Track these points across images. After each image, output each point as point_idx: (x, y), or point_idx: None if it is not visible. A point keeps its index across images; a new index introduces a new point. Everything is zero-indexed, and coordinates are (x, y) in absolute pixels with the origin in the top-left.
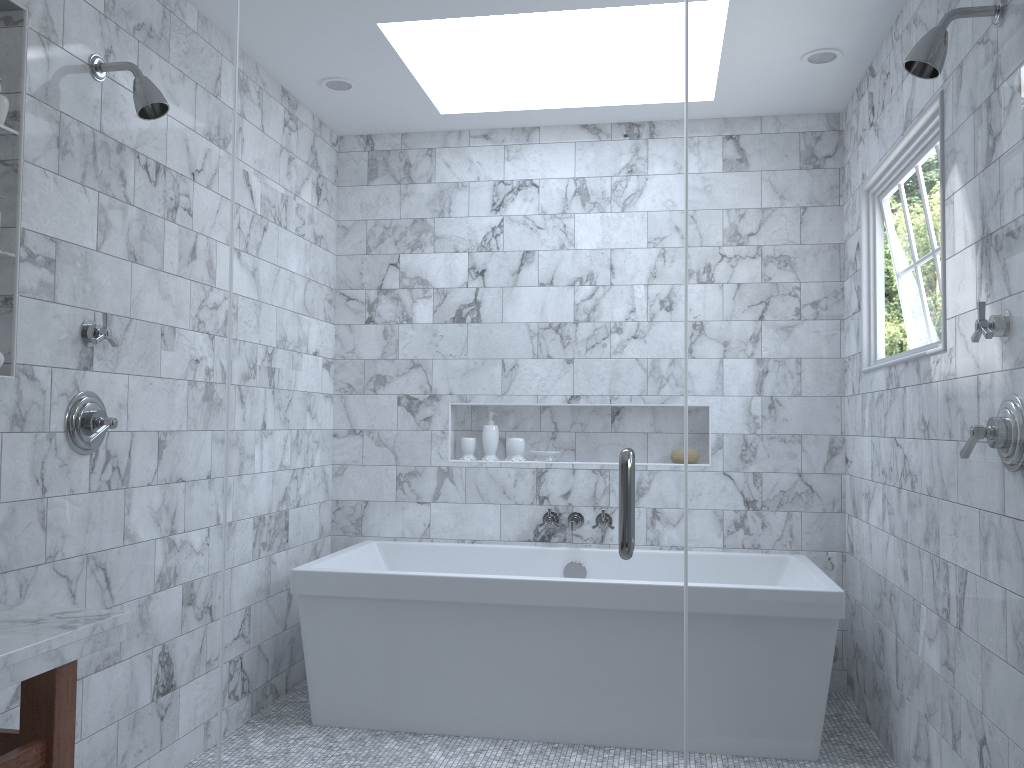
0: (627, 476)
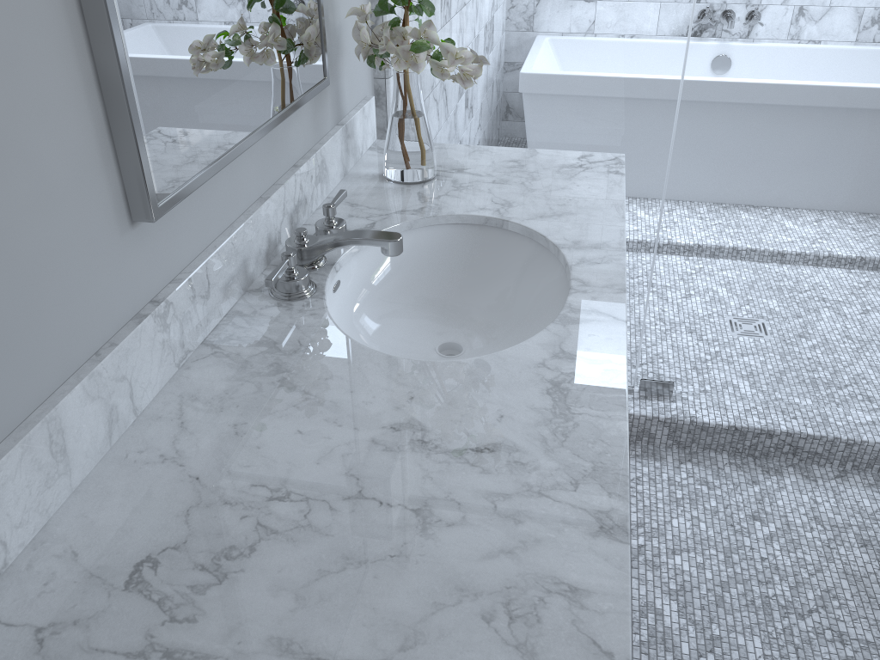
0: None
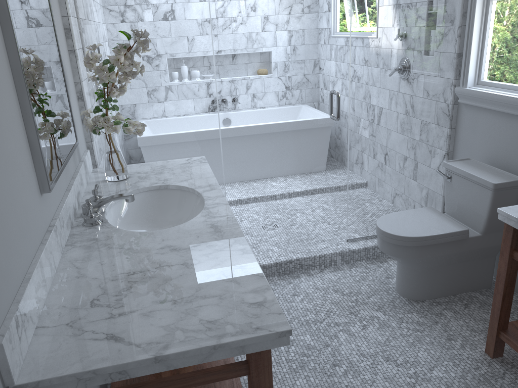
0: (339, 99)
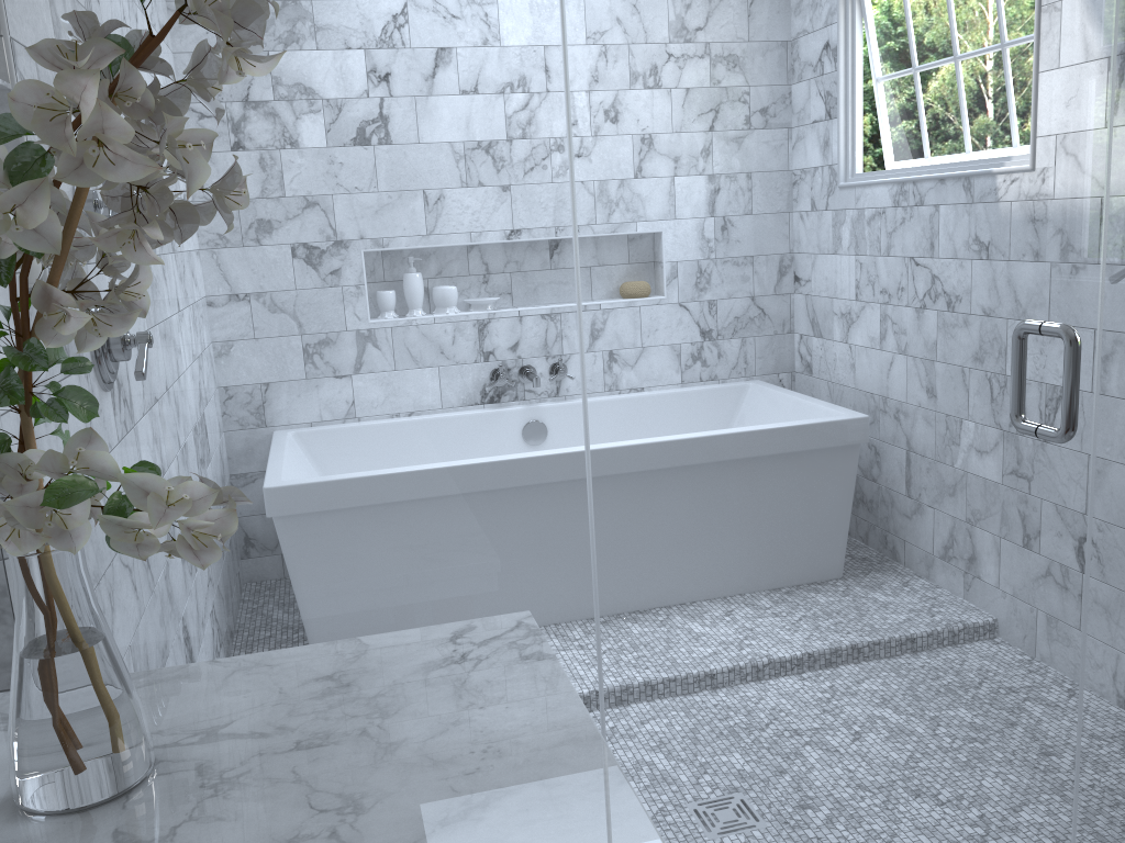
0: (1079, 355)
